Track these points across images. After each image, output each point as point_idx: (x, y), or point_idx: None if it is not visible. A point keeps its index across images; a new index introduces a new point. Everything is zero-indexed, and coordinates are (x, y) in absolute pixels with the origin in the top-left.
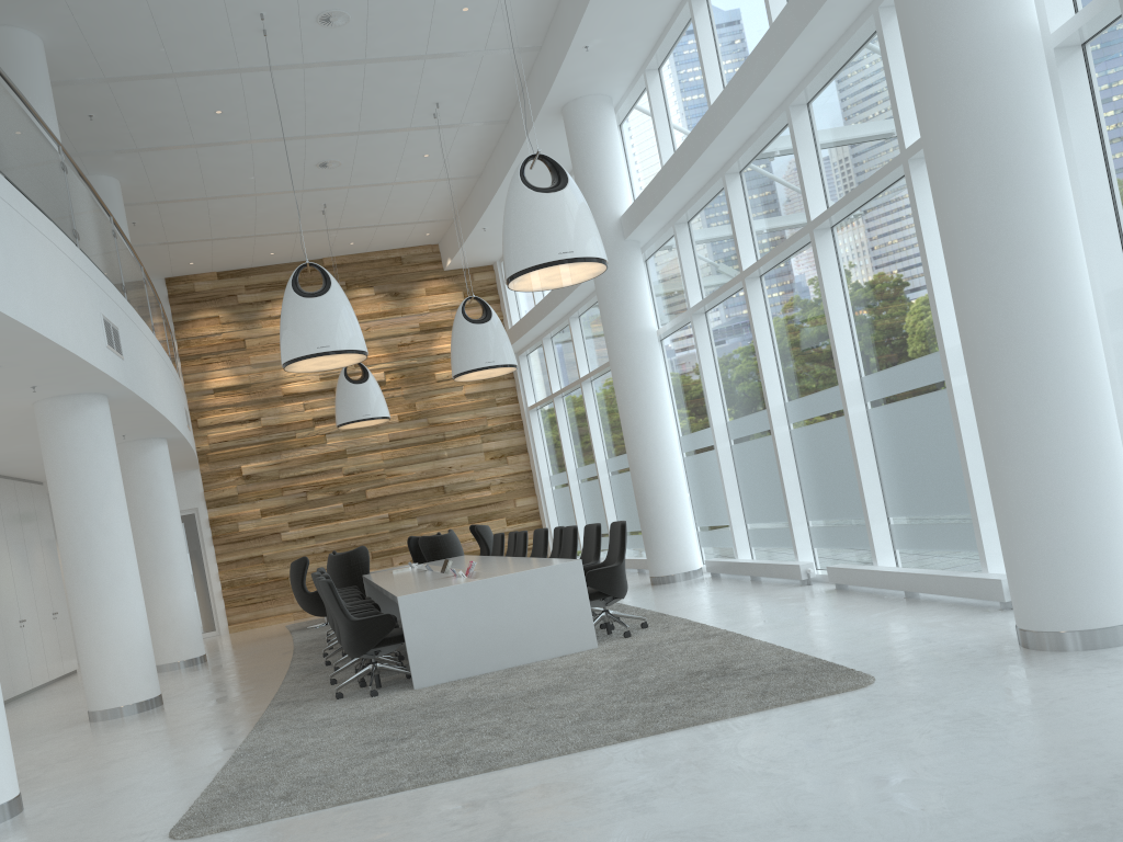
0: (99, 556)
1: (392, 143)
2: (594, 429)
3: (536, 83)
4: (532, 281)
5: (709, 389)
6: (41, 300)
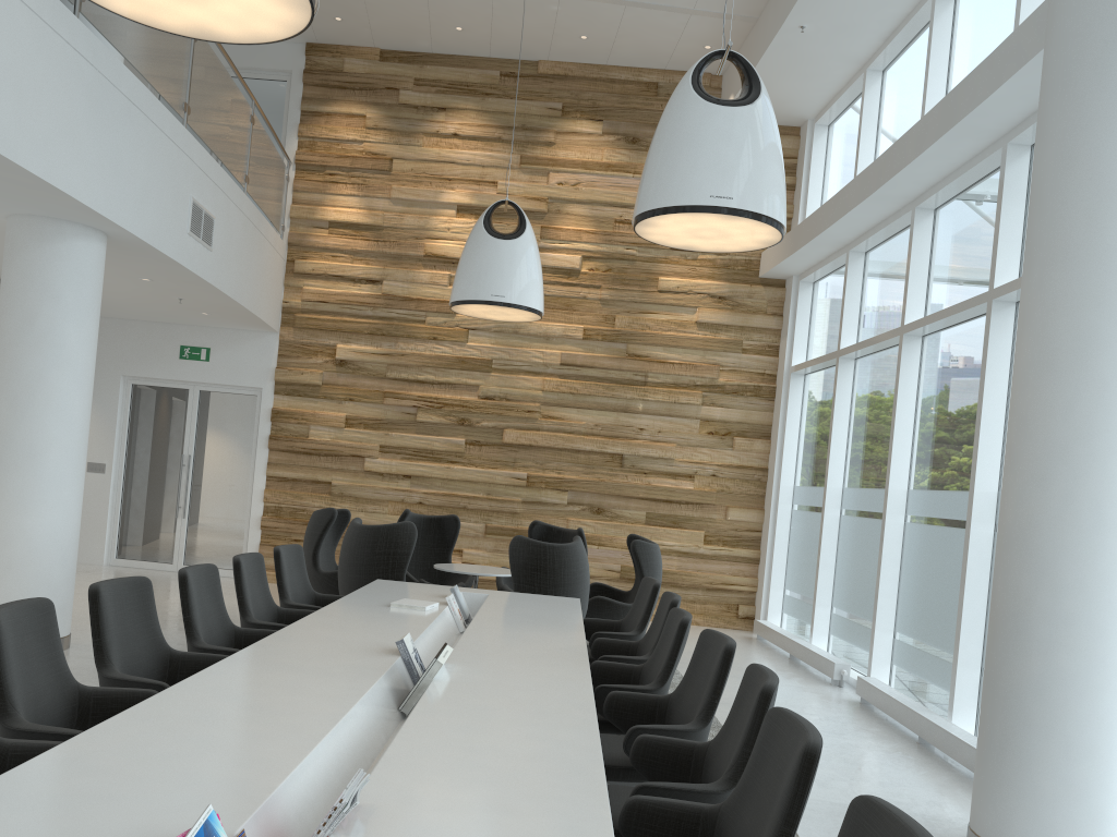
0: None
1: None
2: (903, 427)
3: None
4: None
5: None
6: None
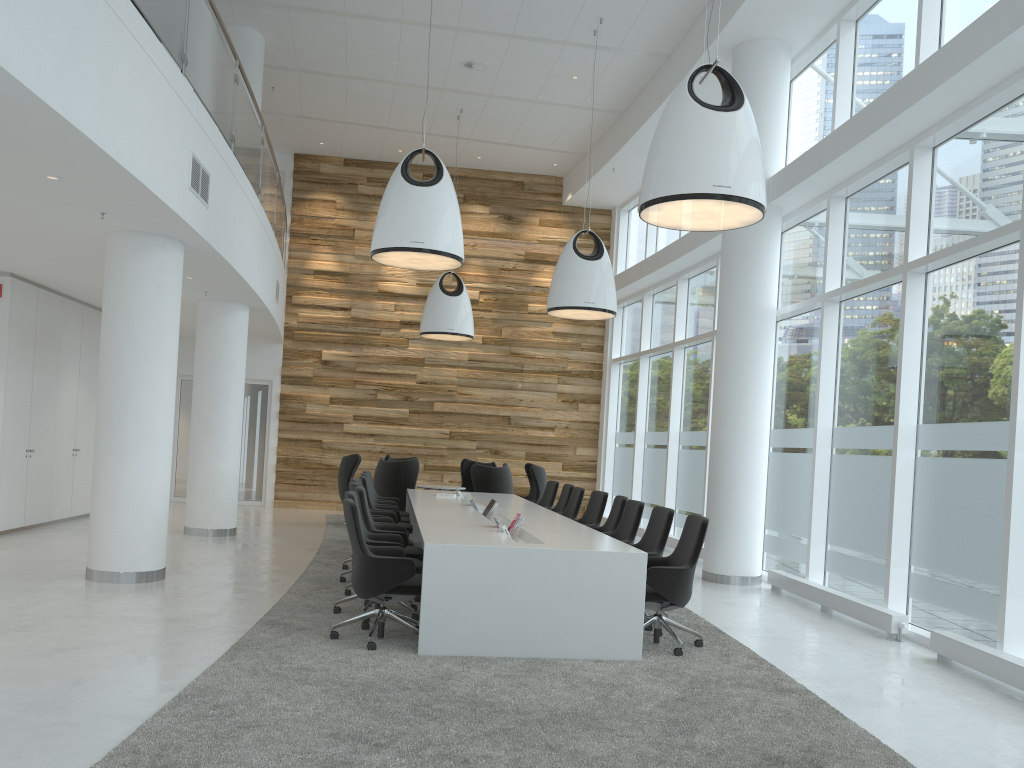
0: (133, 409)
1: (543, 55)
2: (676, 397)
3: (713, 15)
4: (670, 214)
5: (822, 387)
6: (109, 109)
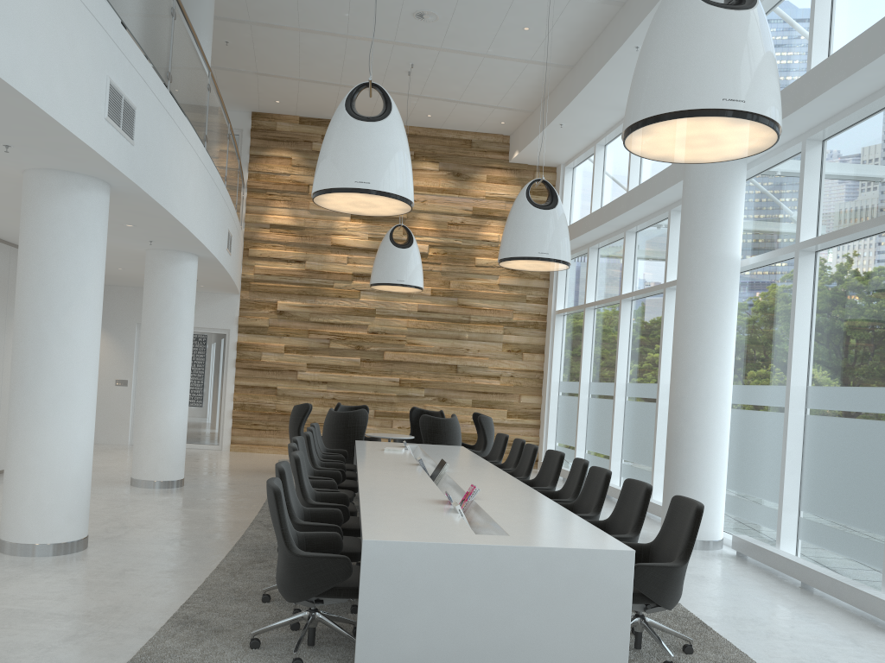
0: (49, 365)
1: (495, 3)
2: (623, 349)
3: None
4: (661, 139)
5: (796, 343)
6: None
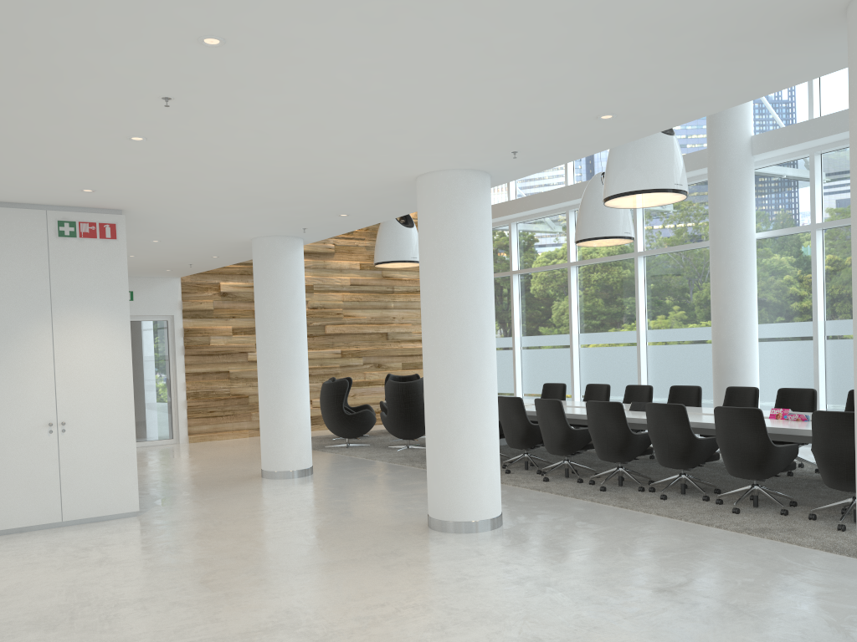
0: (487, 353)
1: None
2: (574, 306)
3: None
4: None
5: (818, 292)
6: None
